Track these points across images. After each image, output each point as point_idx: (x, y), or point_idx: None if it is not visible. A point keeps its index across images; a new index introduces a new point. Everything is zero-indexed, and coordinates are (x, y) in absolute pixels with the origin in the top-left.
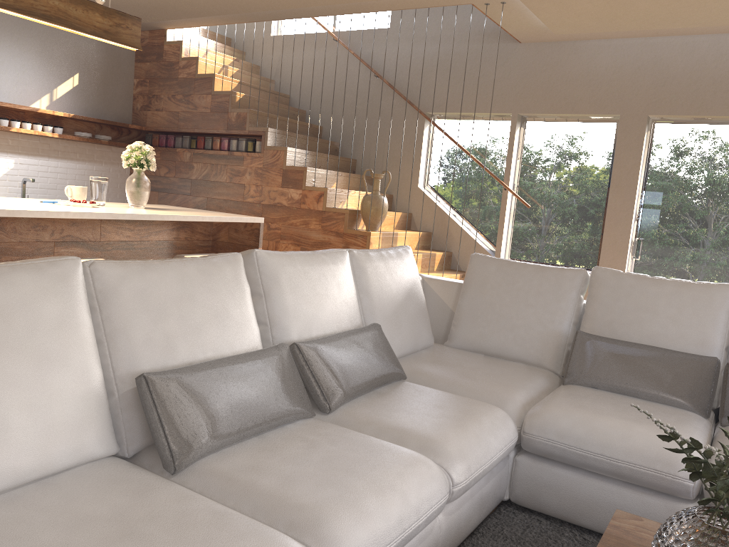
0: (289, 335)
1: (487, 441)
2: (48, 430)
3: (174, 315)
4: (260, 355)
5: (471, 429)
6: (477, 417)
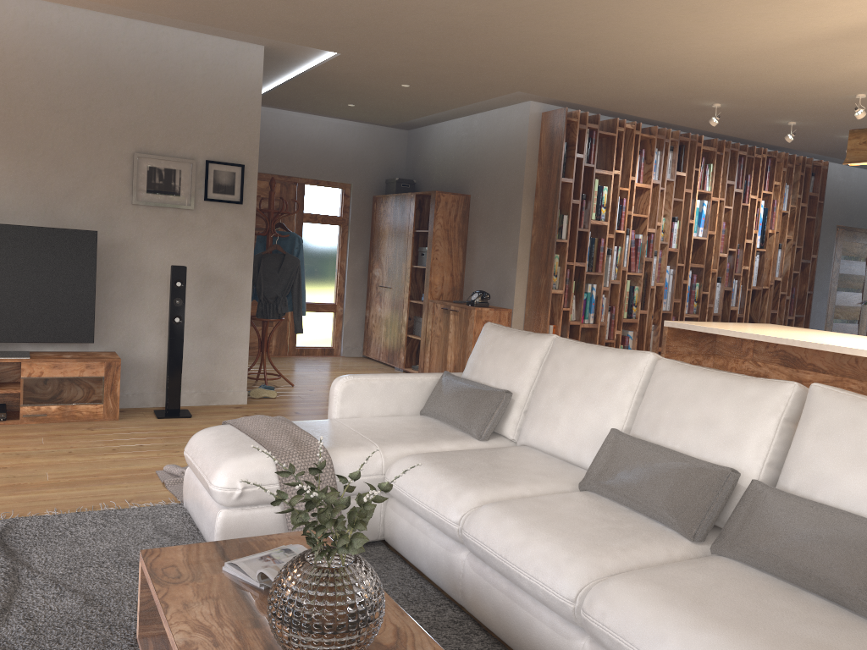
0: (786, 481)
1: (662, 636)
2: (570, 435)
3: (672, 407)
4: (684, 459)
5: (669, 612)
6: (710, 627)
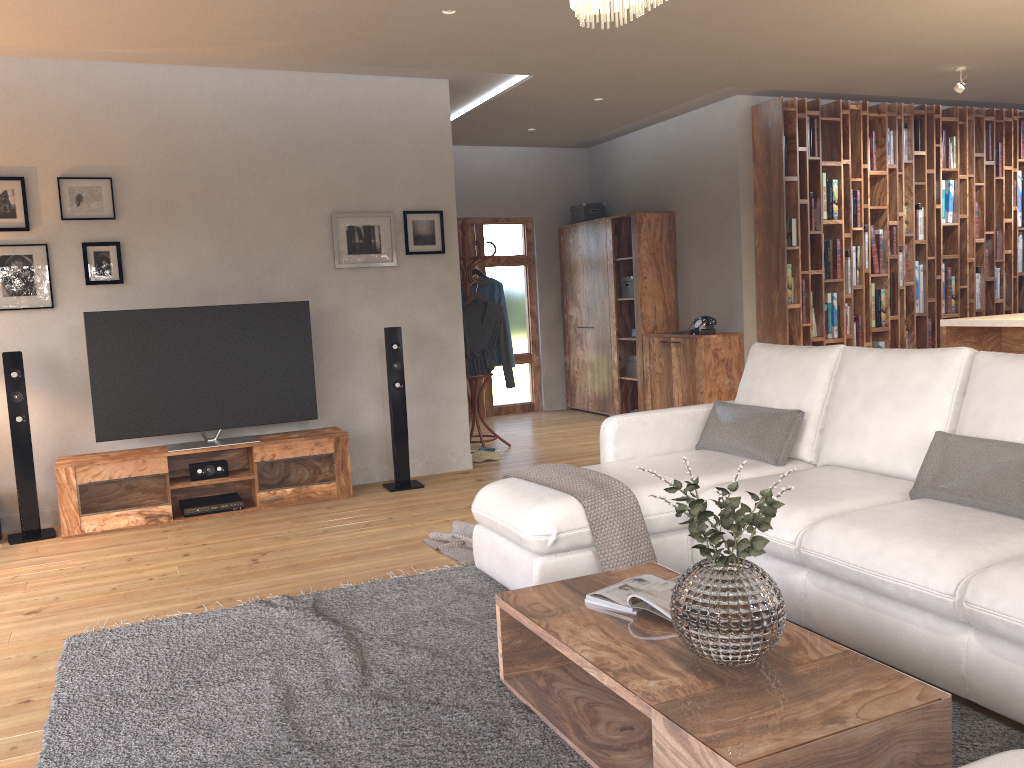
0: None
1: None
2: (884, 446)
3: (1004, 400)
4: None
5: None
6: None
